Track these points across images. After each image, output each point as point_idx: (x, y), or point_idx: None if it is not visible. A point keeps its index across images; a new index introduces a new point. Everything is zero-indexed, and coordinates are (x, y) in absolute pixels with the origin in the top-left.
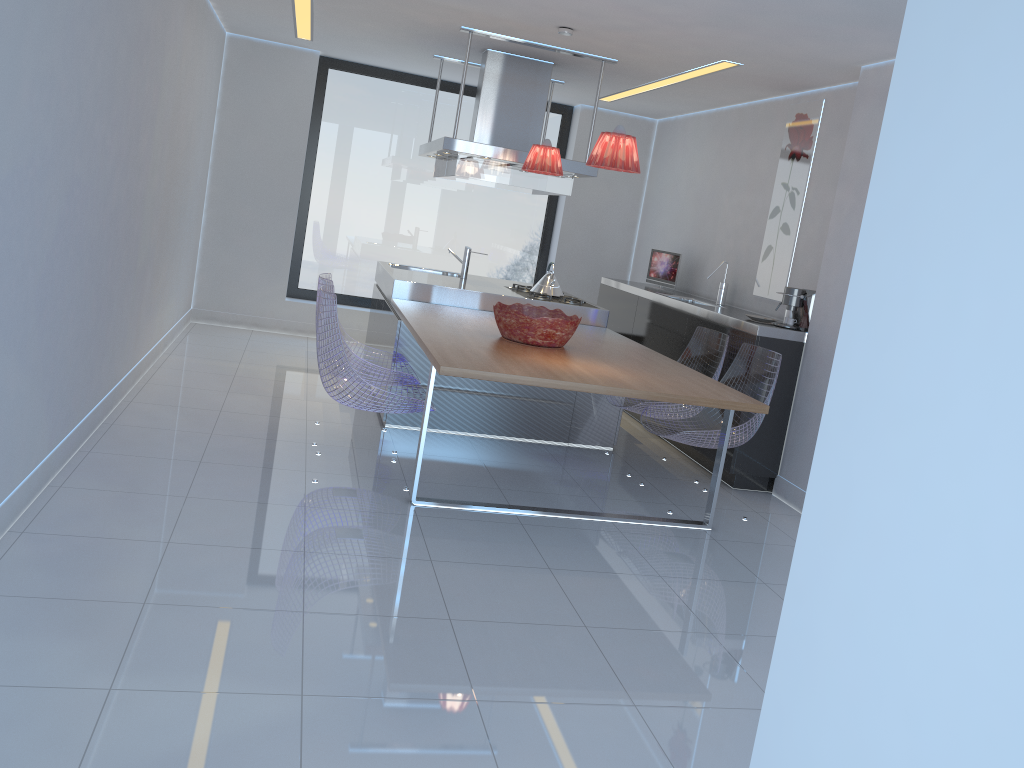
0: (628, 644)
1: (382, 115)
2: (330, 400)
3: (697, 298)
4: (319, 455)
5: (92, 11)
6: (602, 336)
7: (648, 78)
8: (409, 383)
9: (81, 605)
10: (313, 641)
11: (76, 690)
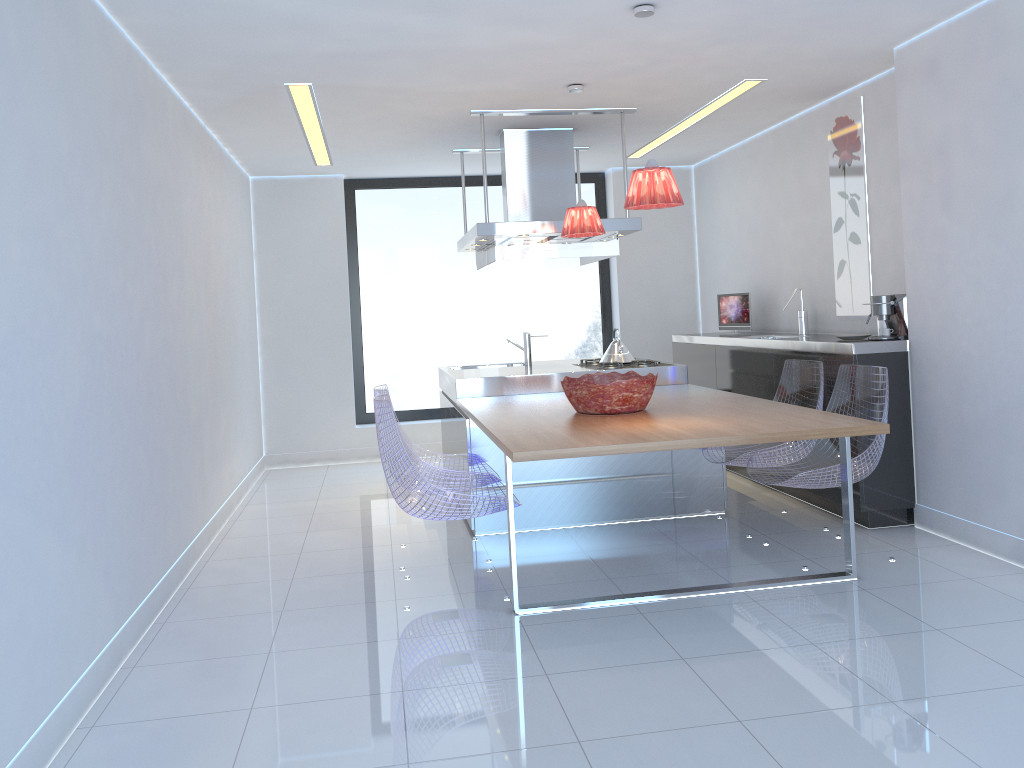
0: (795, 734)
1: (416, 223)
2: (414, 519)
3: (777, 334)
4: (408, 579)
5: (84, 160)
6: (685, 392)
7: (672, 121)
8: (488, 482)
9: None
10: None
11: None
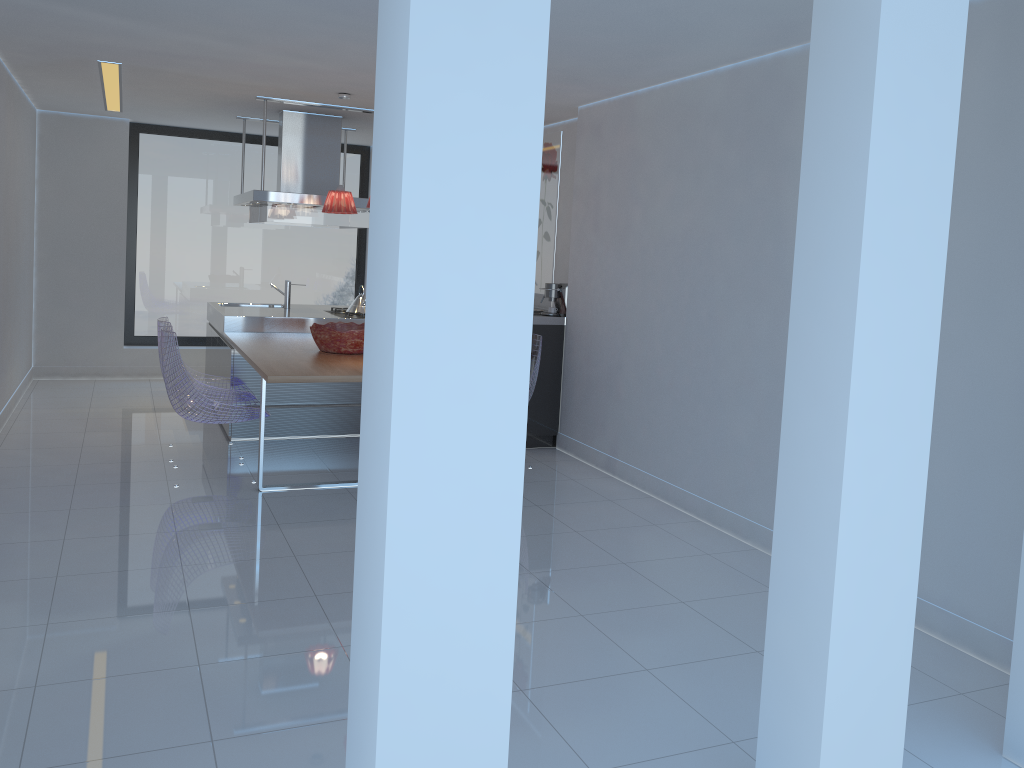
0: None
1: (195, 170)
2: (179, 427)
3: None
4: (177, 468)
5: None
6: None
7: None
8: (247, 398)
9: (8, 583)
10: (192, 580)
11: (23, 627)
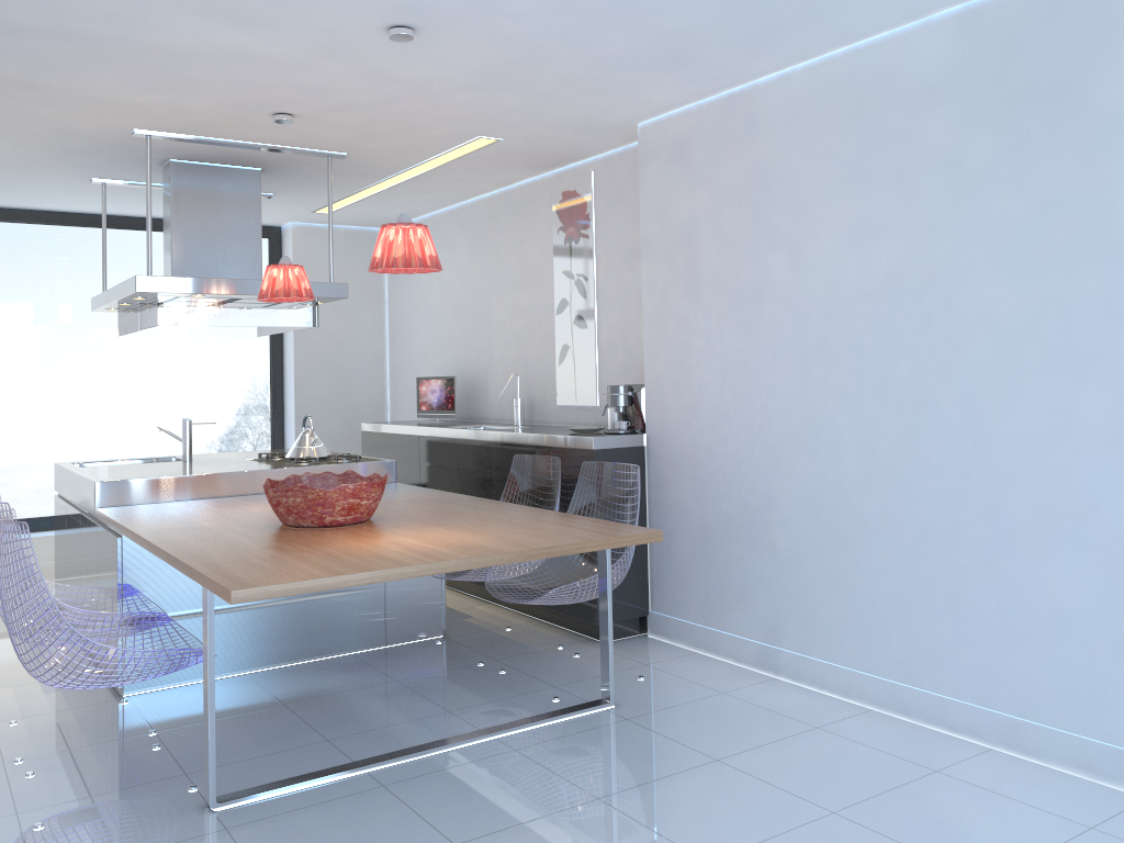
0: None
1: (23, 269)
2: (23, 679)
3: (488, 423)
4: (32, 777)
5: None
6: (402, 493)
7: (382, 174)
8: (161, 625)
9: None
10: None
11: None
